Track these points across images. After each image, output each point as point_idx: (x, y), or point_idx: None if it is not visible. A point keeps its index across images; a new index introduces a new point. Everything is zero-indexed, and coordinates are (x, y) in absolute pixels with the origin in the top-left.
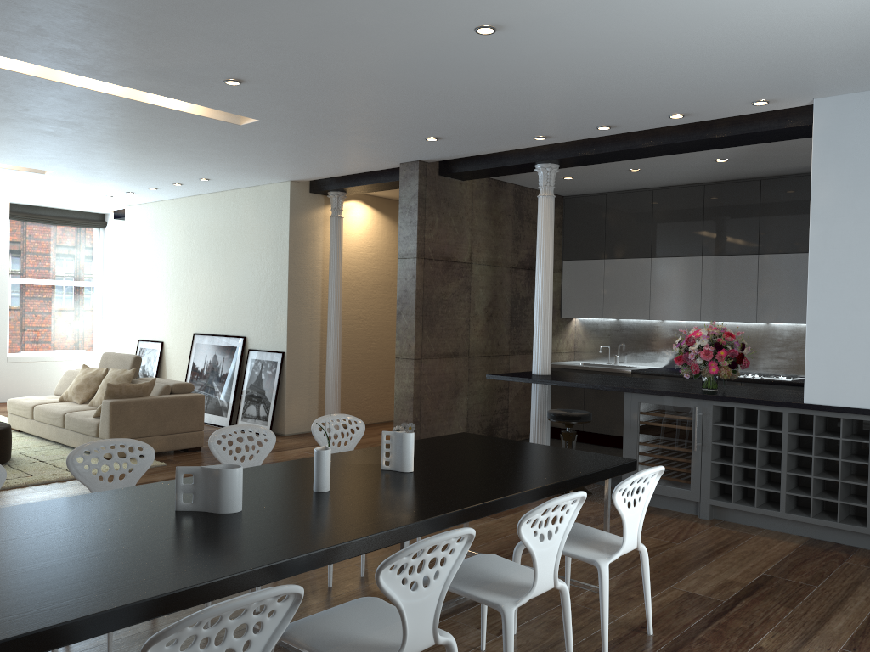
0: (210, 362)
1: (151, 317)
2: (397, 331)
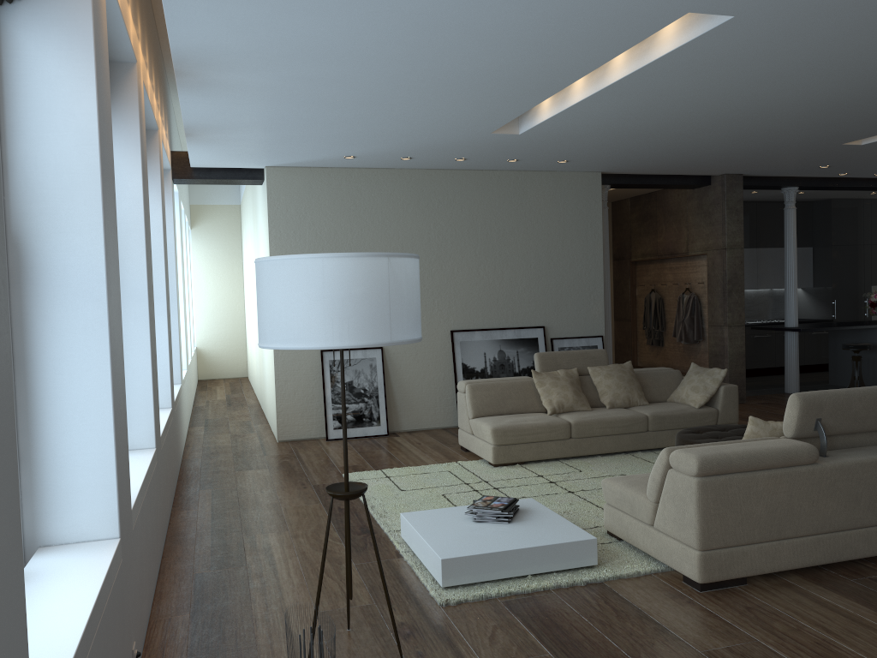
0: (495, 360)
1: None
2: (728, 305)
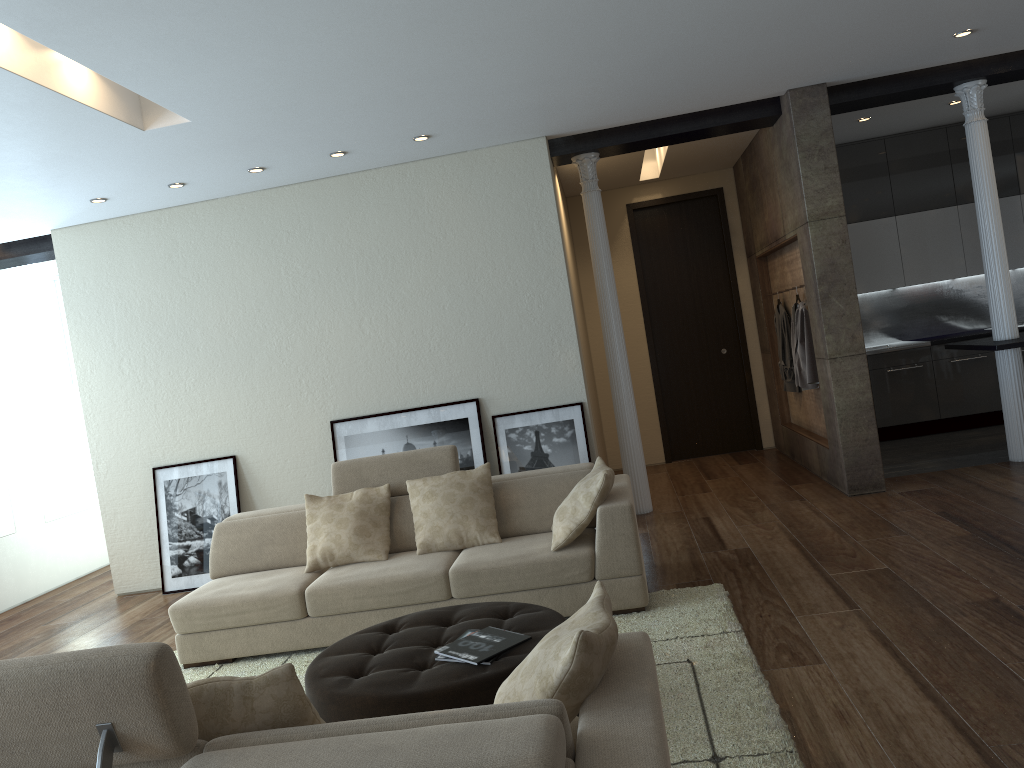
0: None
1: (186, 419)
2: (825, 322)
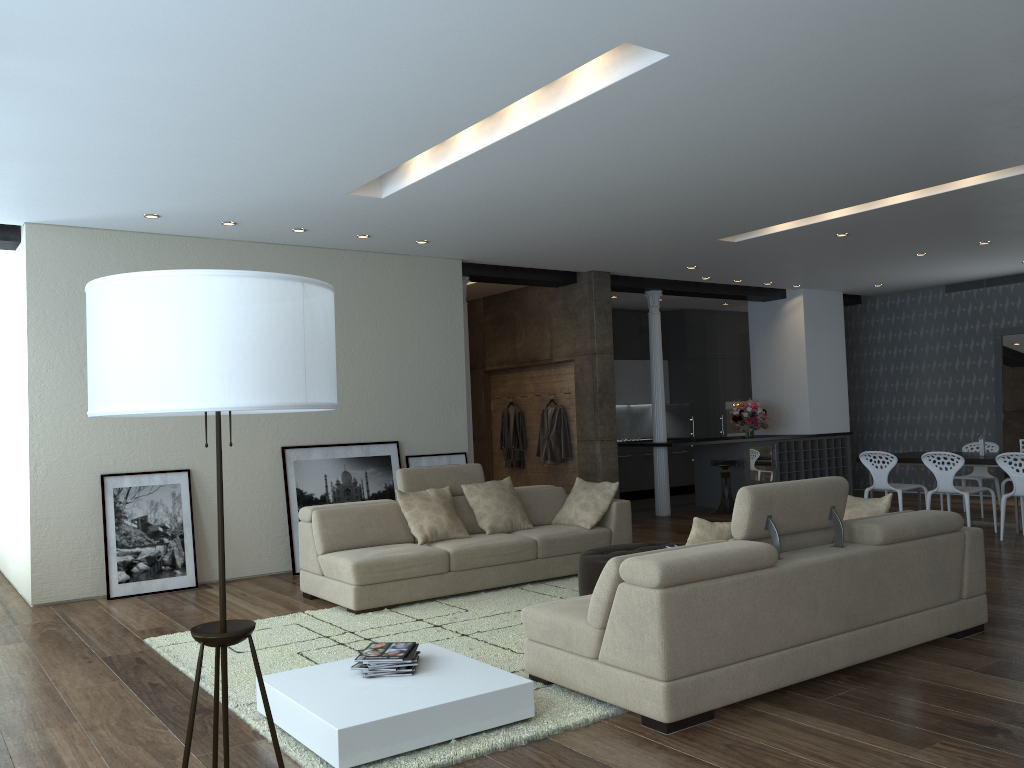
0: (339, 483)
1: (145, 430)
2: (600, 417)
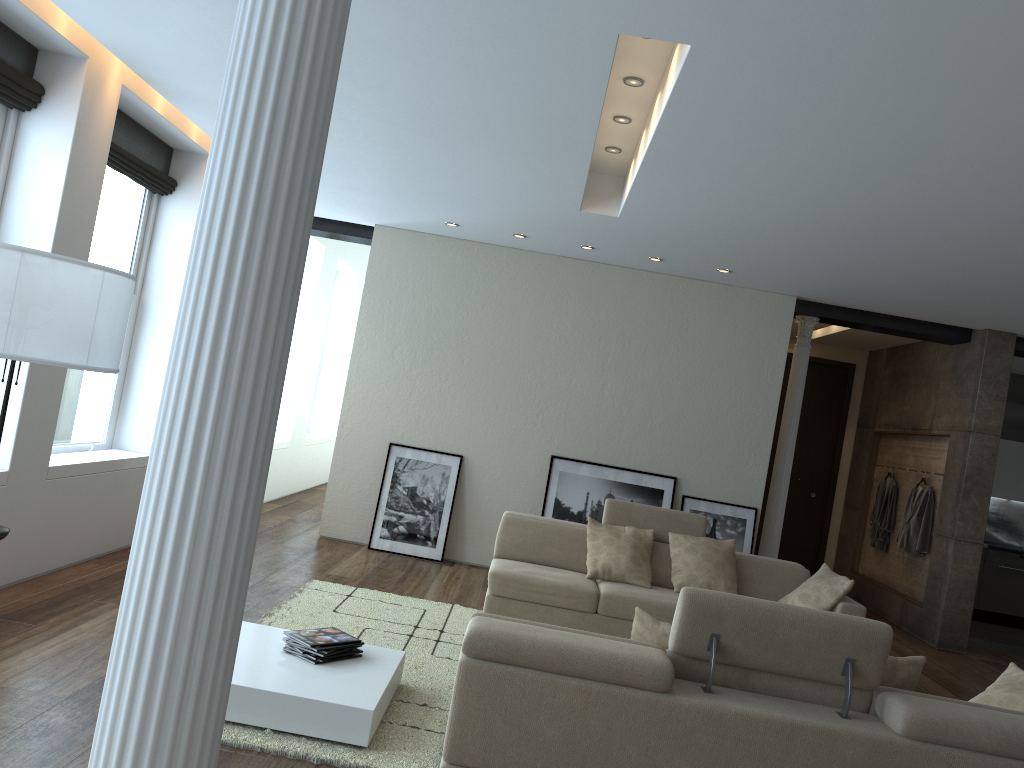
0: (599, 504)
1: (432, 413)
2: (960, 510)
